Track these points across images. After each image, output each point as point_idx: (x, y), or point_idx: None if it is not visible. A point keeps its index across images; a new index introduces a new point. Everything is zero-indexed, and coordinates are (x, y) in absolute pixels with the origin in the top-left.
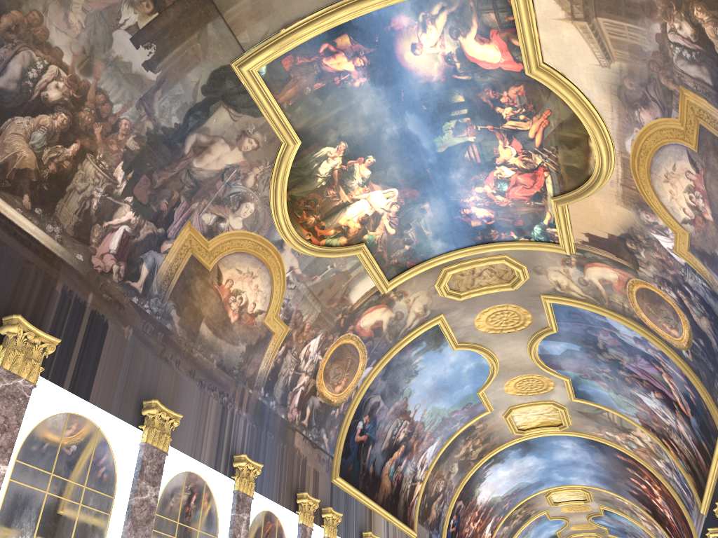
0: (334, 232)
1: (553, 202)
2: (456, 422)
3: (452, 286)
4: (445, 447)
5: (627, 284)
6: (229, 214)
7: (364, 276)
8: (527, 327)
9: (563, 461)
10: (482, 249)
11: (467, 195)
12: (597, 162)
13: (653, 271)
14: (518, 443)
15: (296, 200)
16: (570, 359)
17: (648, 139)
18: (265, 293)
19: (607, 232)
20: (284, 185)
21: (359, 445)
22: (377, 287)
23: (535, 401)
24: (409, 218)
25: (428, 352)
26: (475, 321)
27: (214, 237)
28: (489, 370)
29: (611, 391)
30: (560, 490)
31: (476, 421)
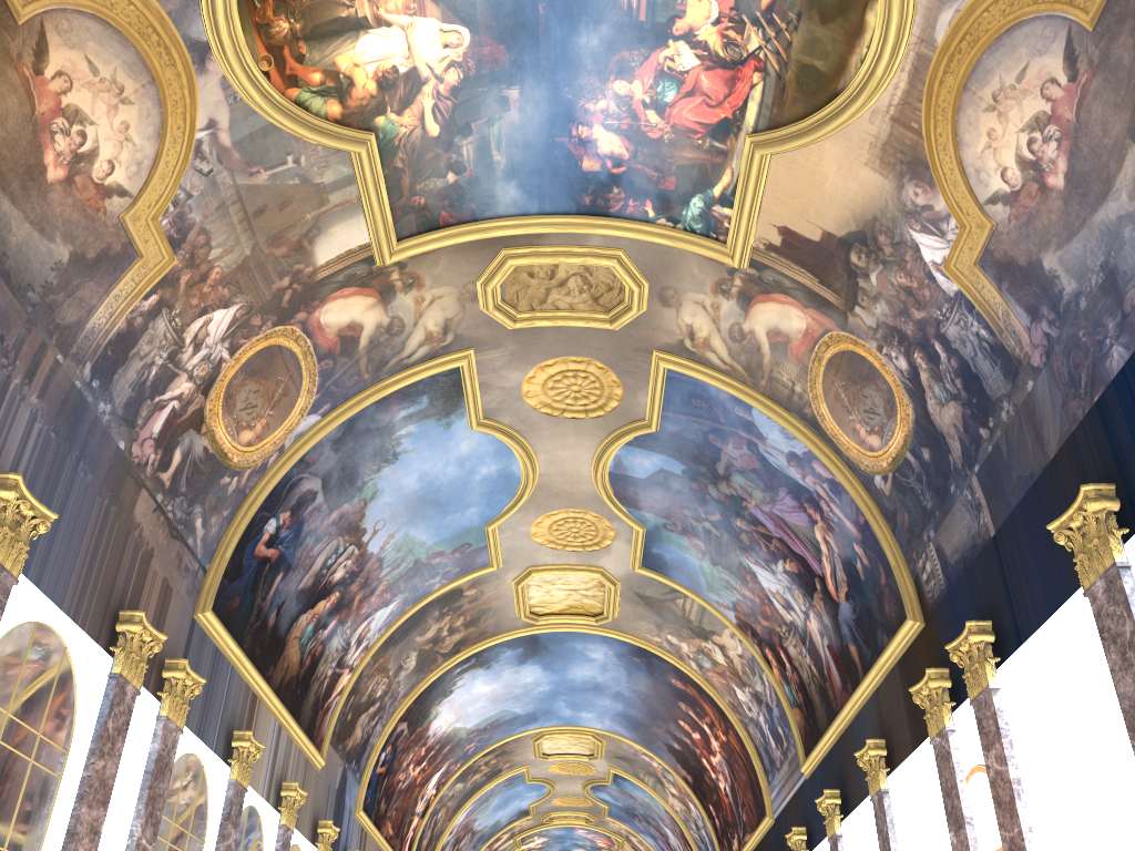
0: (321, 82)
1: (749, 144)
2: (435, 575)
3: (507, 296)
4: (406, 616)
5: (817, 344)
6: None
7: (355, 213)
8: (608, 414)
9: (580, 683)
10: (586, 226)
11: (596, 93)
12: (871, 55)
13: (880, 314)
14: (522, 638)
15: None
16: (659, 490)
17: (991, 9)
18: (141, 154)
19: (822, 229)
20: None
21: (261, 564)
22: (373, 247)
23: (573, 564)
24: (474, 111)
25: (426, 421)
26: (523, 382)
27: None
28: (517, 488)
29: (707, 559)
30: (560, 732)
31: (468, 582)
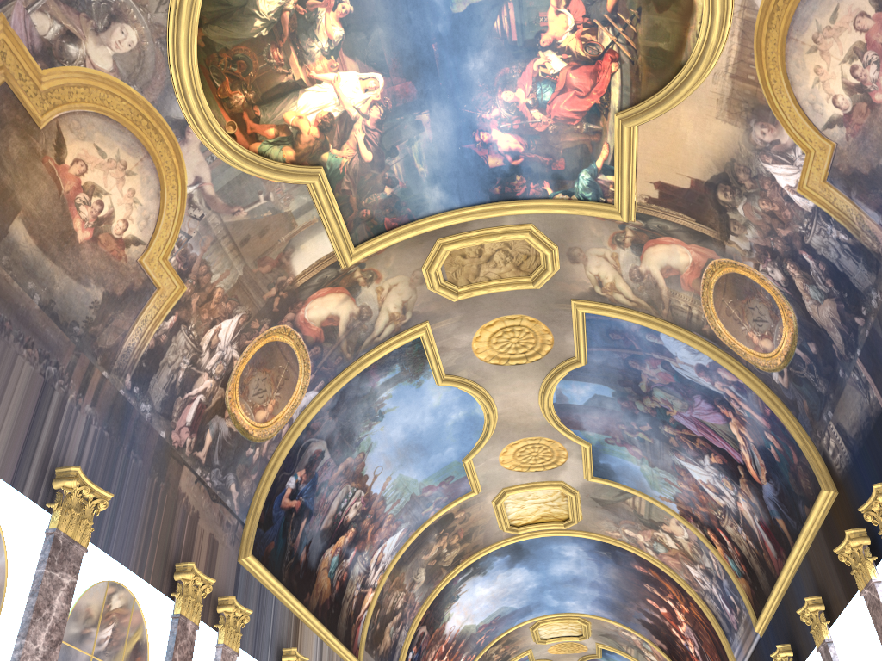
0: (276, 135)
1: (618, 121)
2: (429, 505)
3: (447, 275)
4: (411, 541)
5: (704, 272)
6: (88, 33)
7: (318, 230)
8: (544, 357)
9: (561, 578)
10: (500, 210)
11: (488, 104)
12: (703, 28)
13: (752, 238)
14: (507, 547)
15: (214, 51)
16: (596, 412)
17: None
18: (147, 211)
19: (690, 177)
20: (195, 10)
21: (287, 514)
22: (336, 254)
23: (538, 482)
24: (397, 136)
25: (401, 384)
26: (472, 341)
27: (54, 68)
28: (482, 426)
29: (645, 463)
30: (552, 620)
31: (456, 507)
